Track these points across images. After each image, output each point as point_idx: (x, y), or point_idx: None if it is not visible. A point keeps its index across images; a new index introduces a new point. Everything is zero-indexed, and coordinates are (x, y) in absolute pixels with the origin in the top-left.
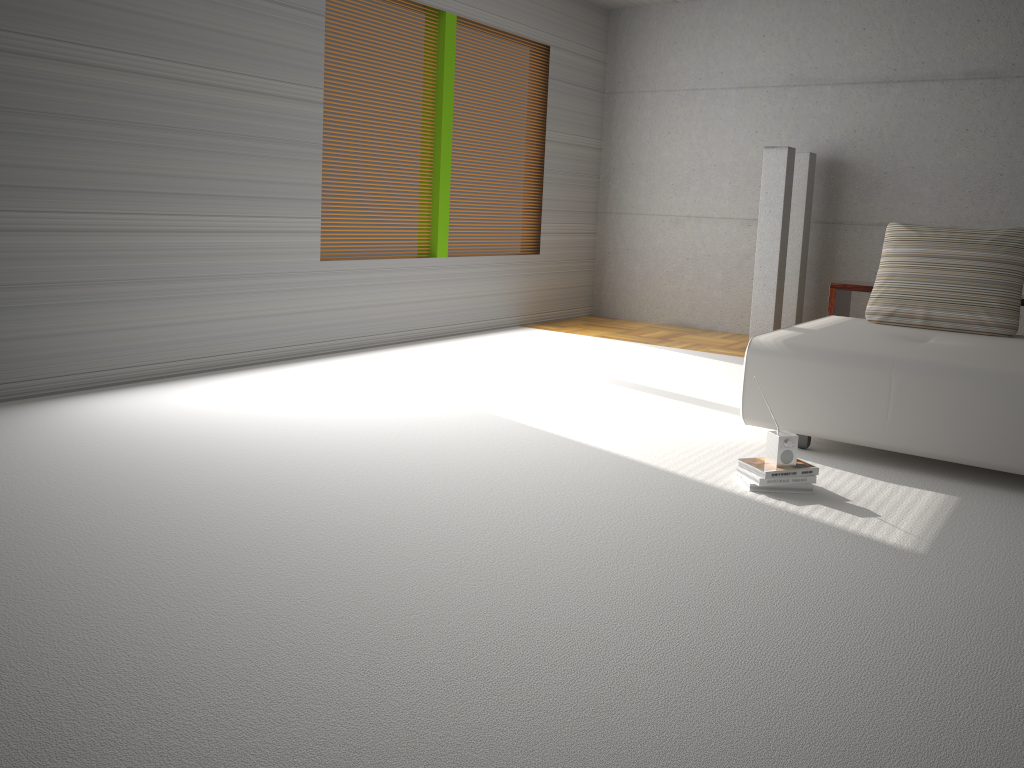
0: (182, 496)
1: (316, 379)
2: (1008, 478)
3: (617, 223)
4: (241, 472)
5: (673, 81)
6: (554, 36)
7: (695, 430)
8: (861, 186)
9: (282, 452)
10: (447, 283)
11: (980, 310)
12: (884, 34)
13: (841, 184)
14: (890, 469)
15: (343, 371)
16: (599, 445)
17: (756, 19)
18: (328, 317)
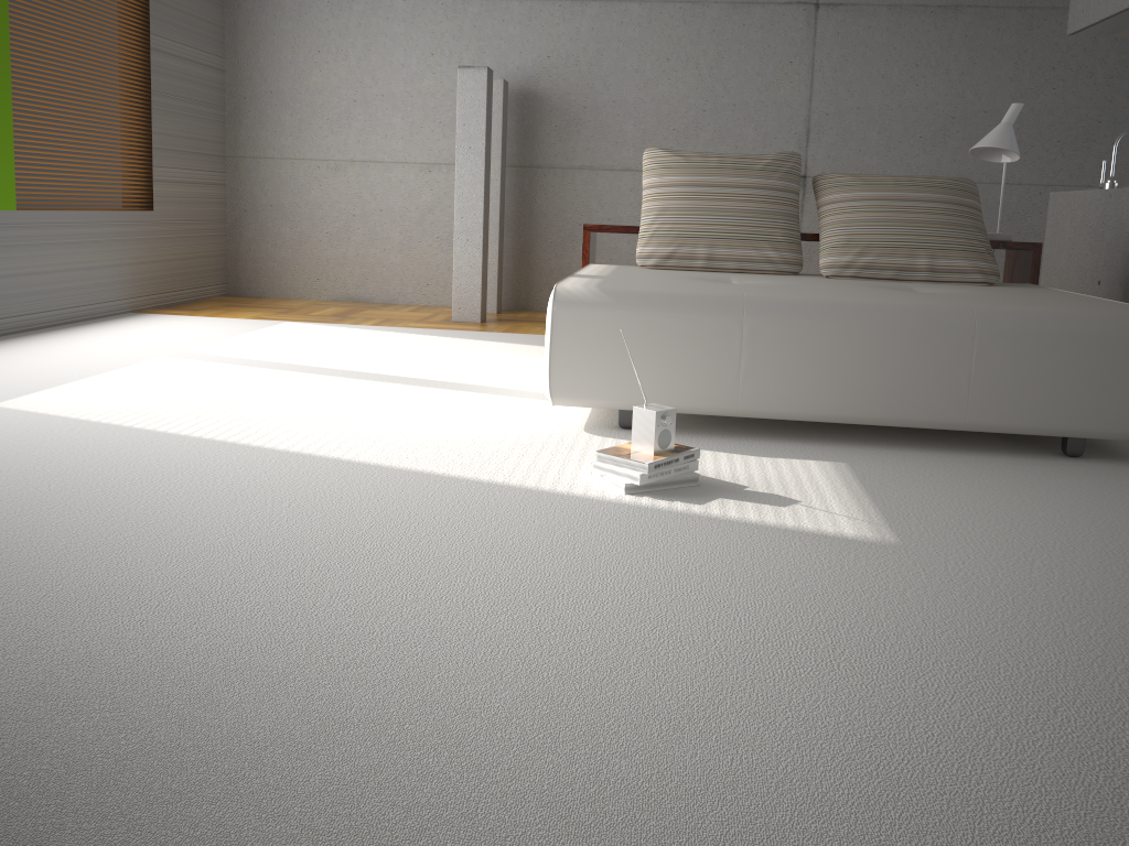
0: None
1: None
2: (859, 433)
3: (255, 171)
4: None
5: None
6: None
7: (480, 422)
8: (559, 123)
9: None
10: (19, 250)
11: (766, 245)
12: None
13: (537, 120)
14: (743, 440)
15: None
16: (370, 459)
17: None
18: None
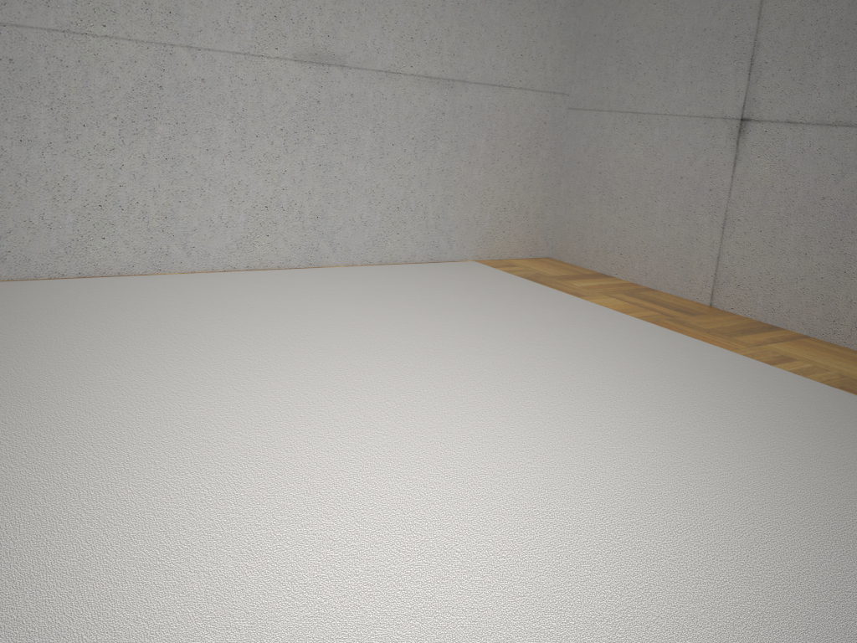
0: None
1: None
2: None
3: None
4: None
5: None
6: None
7: None
8: None
9: None
10: None
11: None
12: None
13: None
14: None
15: None
16: None
17: None
18: None
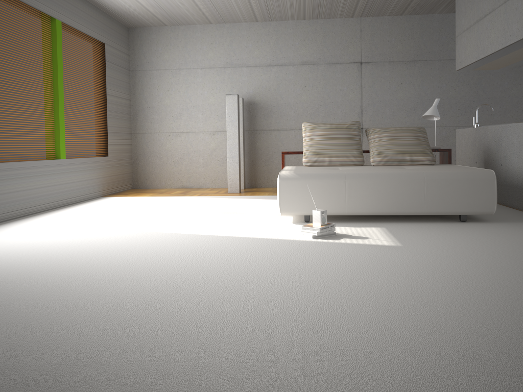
0: (28, 296)
1: (20, 232)
2: (389, 219)
3: (143, 138)
4: (48, 279)
5: (167, 65)
6: (106, 38)
7: (255, 223)
8: (264, 113)
9: (58, 266)
10: (66, 174)
11: (350, 155)
12: (266, 44)
13: (255, 112)
14: (348, 223)
15: (31, 227)
16: (224, 234)
17: (207, 35)
18: (5, 198)
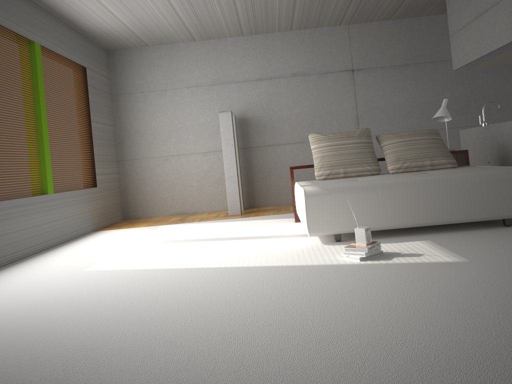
0: (50, 379)
1: (13, 283)
2: (425, 230)
3: (131, 165)
4: (68, 347)
5: (152, 86)
6: (87, 62)
7: (281, 247)
8: (257, 128)
9: (75, 326)
10: (55, 210)
11: (366, 164)
12: (254, 58)
13: (248, 129)
14: (385, 238)
15: (25, 275)
16: (254, 265)
17: (192, 53)
18: None
